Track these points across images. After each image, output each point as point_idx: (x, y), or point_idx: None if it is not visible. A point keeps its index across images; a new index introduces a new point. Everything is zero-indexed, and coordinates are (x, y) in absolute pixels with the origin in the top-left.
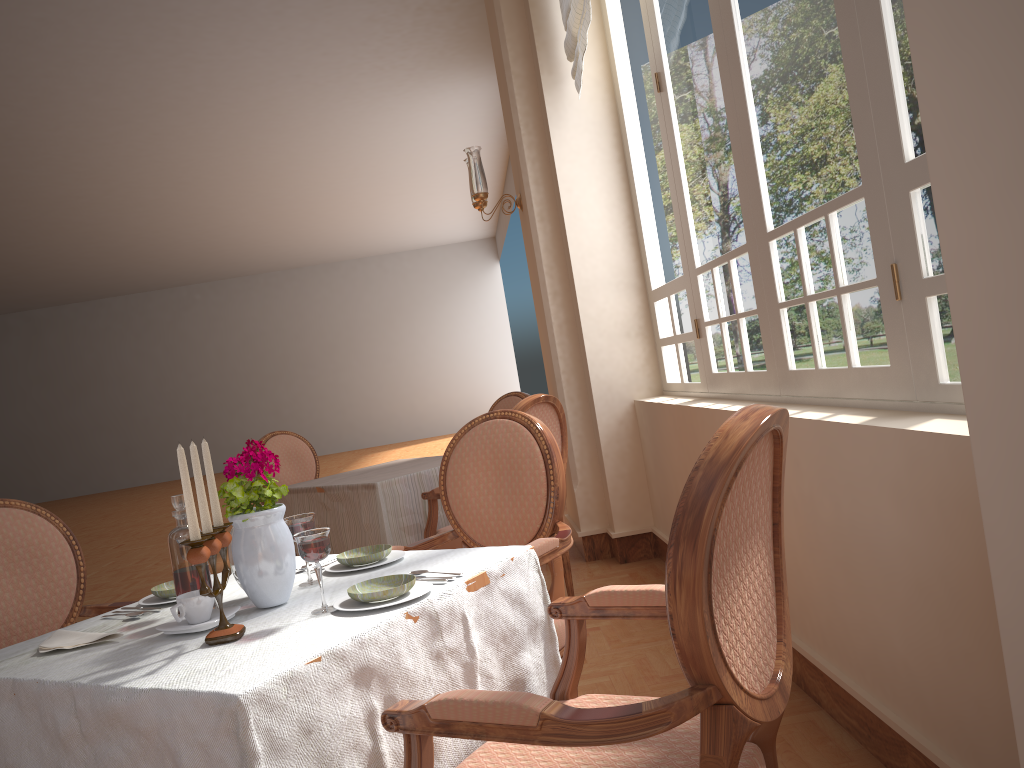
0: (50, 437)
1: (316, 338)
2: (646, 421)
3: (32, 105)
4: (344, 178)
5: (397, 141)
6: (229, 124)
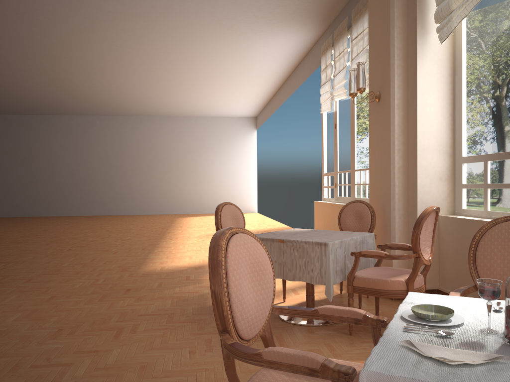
0: (6, 183)
1: (157, 153)
2: (453, 228)
3: (67, 0)
4: (203, 73)
5: (240, 58)
6: (163, 32)
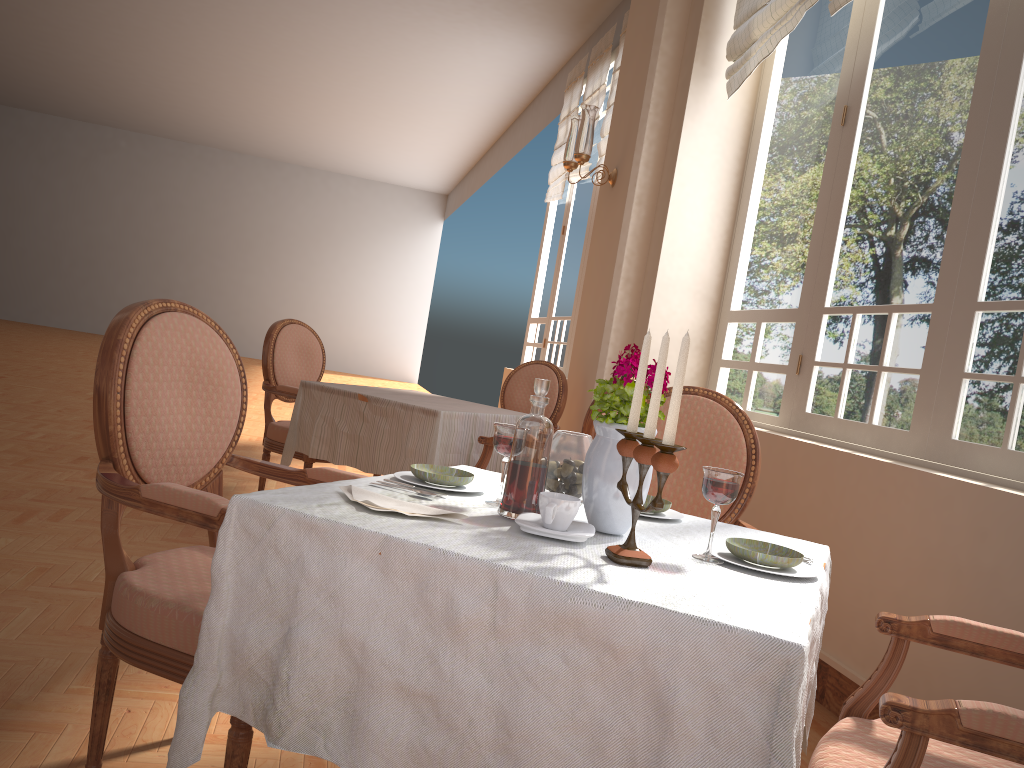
0: None
1: (235, 231)
2: None
3: None
4: (343, 82)
5: (418, 67)
6: None
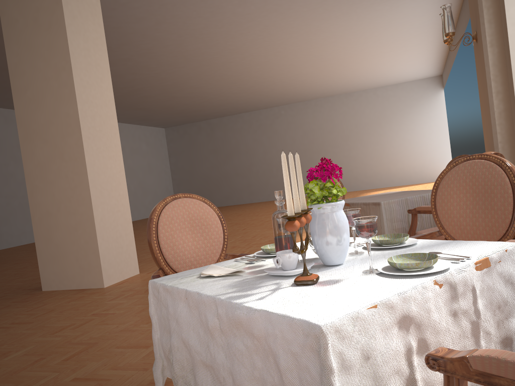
0: (216, 178)
1: (339, 132)
2: None
3: (211, 15)
4: (359, 44)
5: (390, 20)
6: (301, 17)
